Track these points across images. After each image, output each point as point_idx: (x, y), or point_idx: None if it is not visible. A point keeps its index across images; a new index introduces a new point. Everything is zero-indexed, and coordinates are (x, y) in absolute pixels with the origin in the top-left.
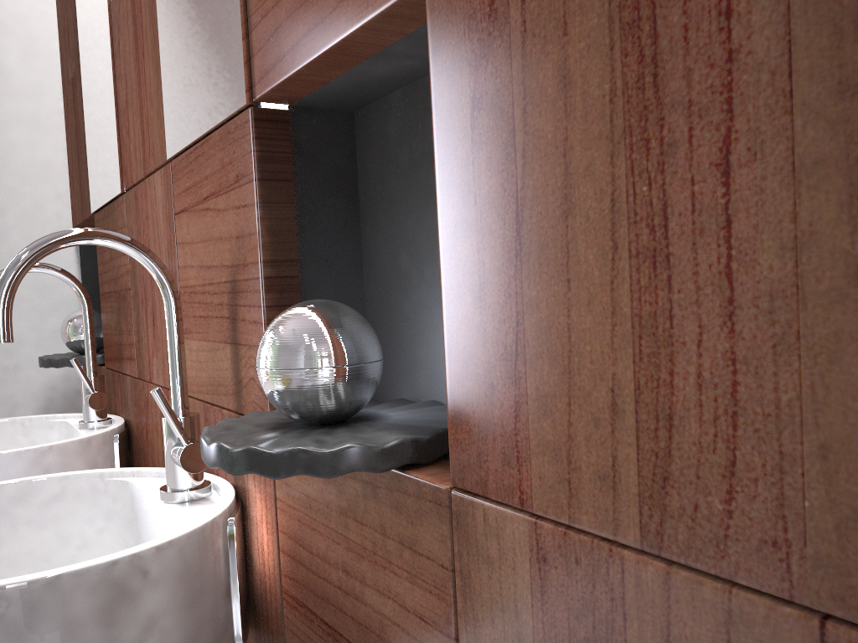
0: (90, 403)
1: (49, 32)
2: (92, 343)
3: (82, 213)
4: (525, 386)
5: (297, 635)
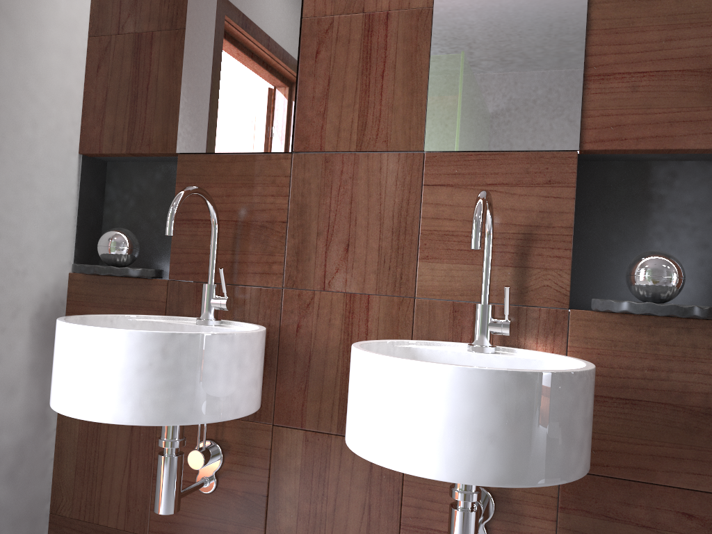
0: (226, 305)
1: None
2: (217, 258)
3: (130, 146)
4: None
5: None
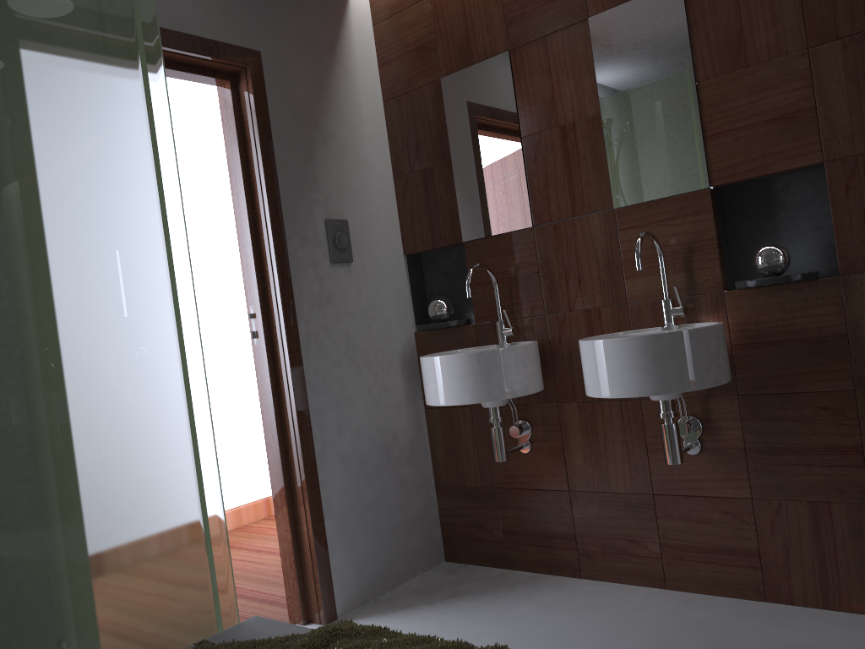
0: (512, 332)
1: (385, 143)
2: (501, 304)
3: (434, 244)
4: None
5: (745, 356)
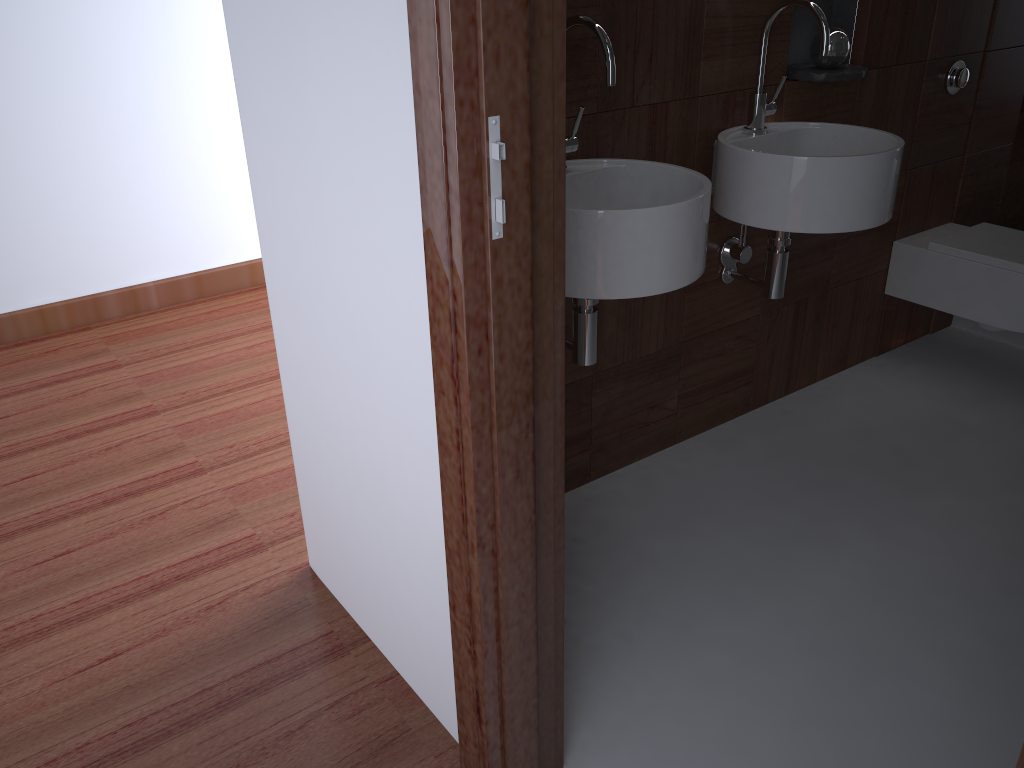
0: (577, 146)
1: None
2: None
3: None
4: (882, 41)
5: None
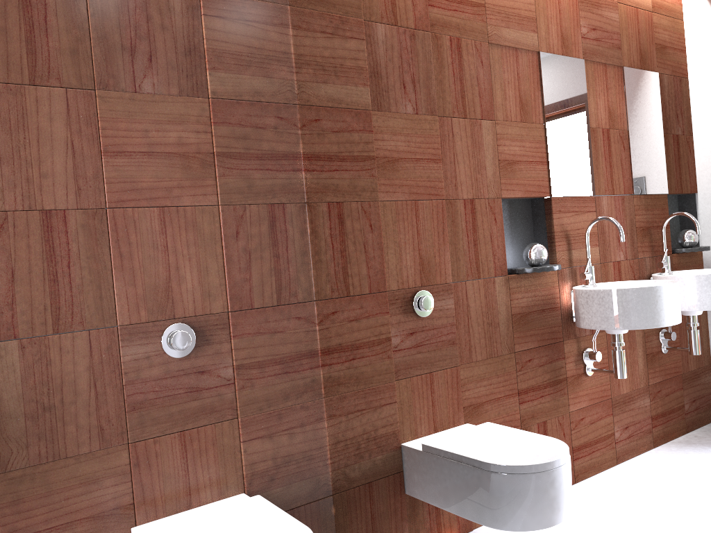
0: None
1: None
2: None
3: None
4: (16, 310)
5: None
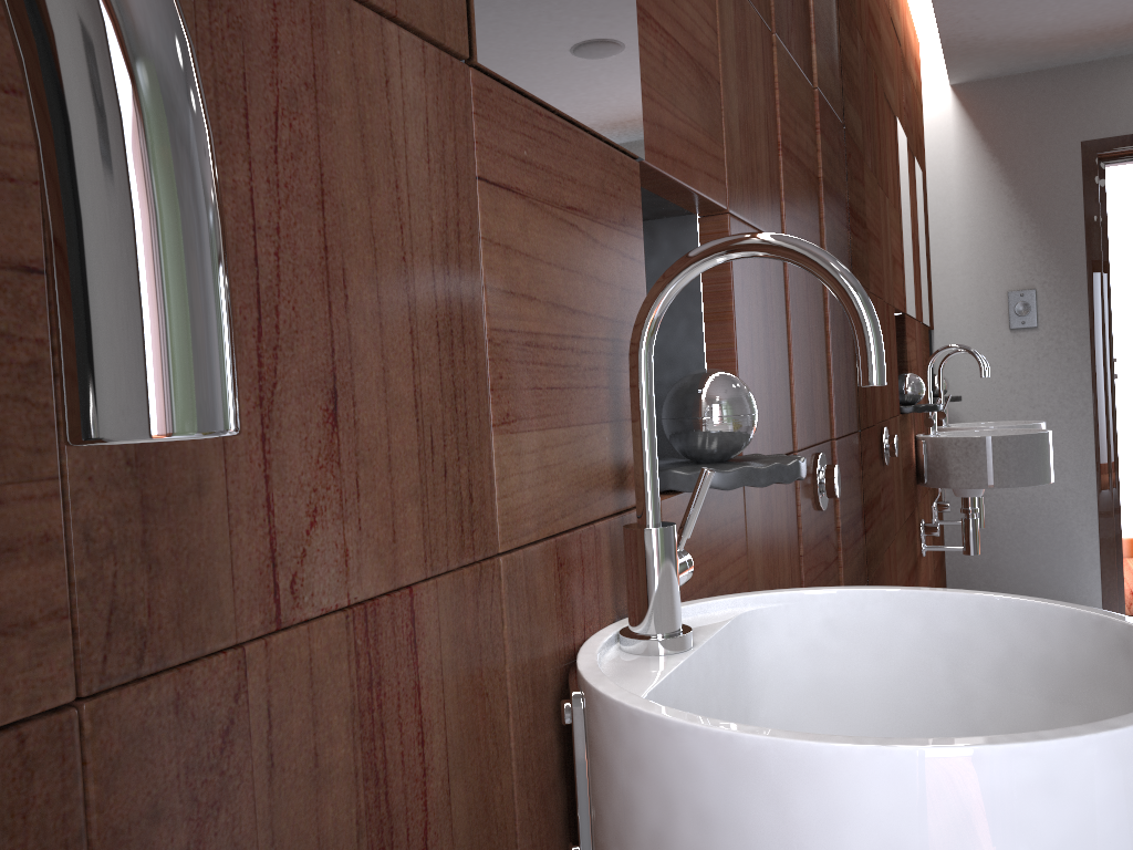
0: None
1: None
2: None
3: None
4: None
5: None
